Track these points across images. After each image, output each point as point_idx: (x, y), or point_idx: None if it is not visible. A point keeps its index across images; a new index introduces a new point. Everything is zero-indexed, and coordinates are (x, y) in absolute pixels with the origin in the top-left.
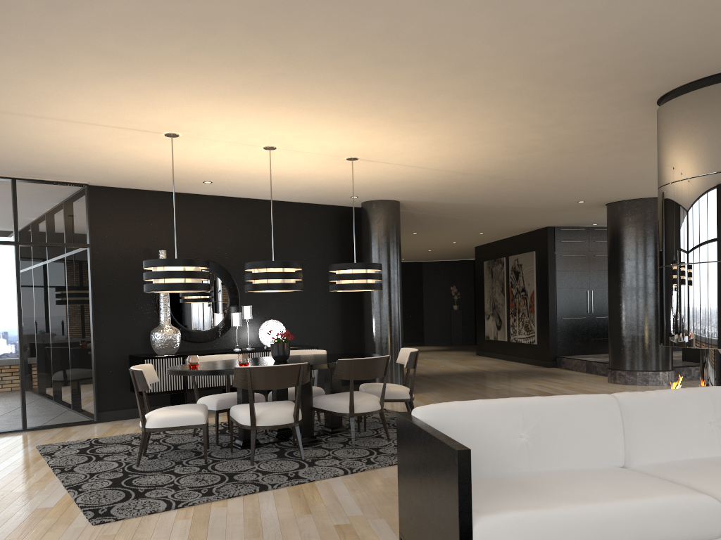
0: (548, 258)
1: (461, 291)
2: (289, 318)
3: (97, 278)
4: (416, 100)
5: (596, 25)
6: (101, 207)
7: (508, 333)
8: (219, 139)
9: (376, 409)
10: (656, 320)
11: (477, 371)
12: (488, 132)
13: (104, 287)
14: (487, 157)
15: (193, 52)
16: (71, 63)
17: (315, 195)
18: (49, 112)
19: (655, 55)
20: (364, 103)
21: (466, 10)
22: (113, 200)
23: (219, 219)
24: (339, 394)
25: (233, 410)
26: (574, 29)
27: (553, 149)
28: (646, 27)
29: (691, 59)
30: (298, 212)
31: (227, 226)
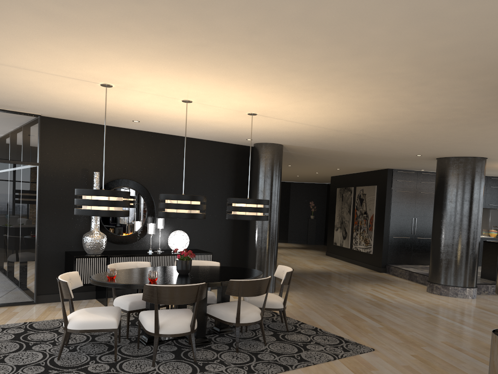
0: (386, 192)
1: (317, 205)
2: (192, 228)
3: (43, 190)
4: (314, 75)
5: (491, 26)
6: (50, 134)
7: (351, 243)
8: (145, 91)
9: (257, 320)
10: (467, 249)
11: (328, 272)
12: (366, 104)
13: (48, 197)
14: (359, 121)
15: (123, 18)
16: (13, 19)
17: (219, 136)
18: (0, 59)
19: None
20: (269, 74)
21: (380, 2)
22: (60, 129)
23: (143, 149)
24: (228, 304)
25: (141, 316)
26: (471, 28)
27: (413, 119)
28: None
29: None
30: (205, 147)
31: (150, 155)
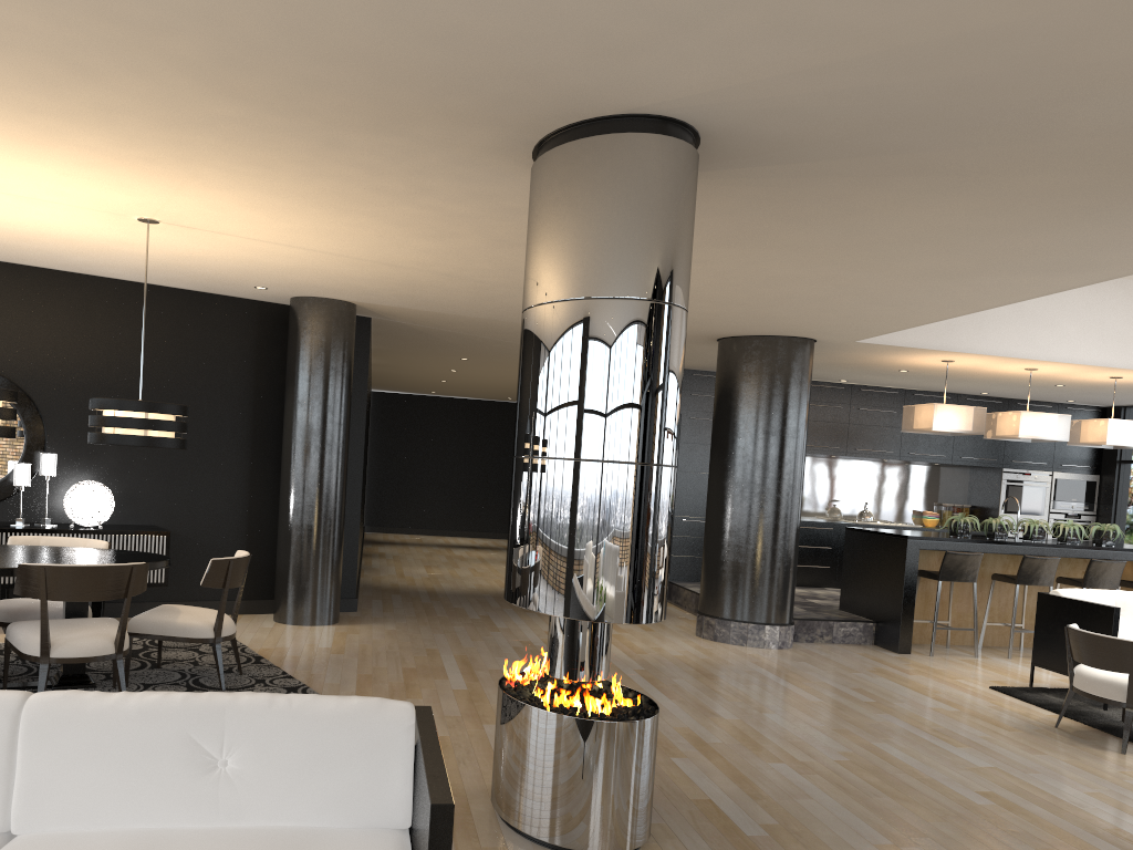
0: None
1: None
2: (144, 481)
3: None
4: (94, 123)
5: (203, 5)
6: None
7: None
8: None
9: (100, 654)
10: (768, 541)
11: None
12: (320, 195)
13: None
14: (388, 240)
15: None
16: None
17: (189, 279)
18: None
19: (404, 76)
20: (6, 120)
21: None
22: None
23: (17, 304)
24: (57, 621)
25: None
26: (175, 10)
27: (483, 236)
28: (307, 19)
29: (485, 91)
30: (176, 305)
31: (33, 317)
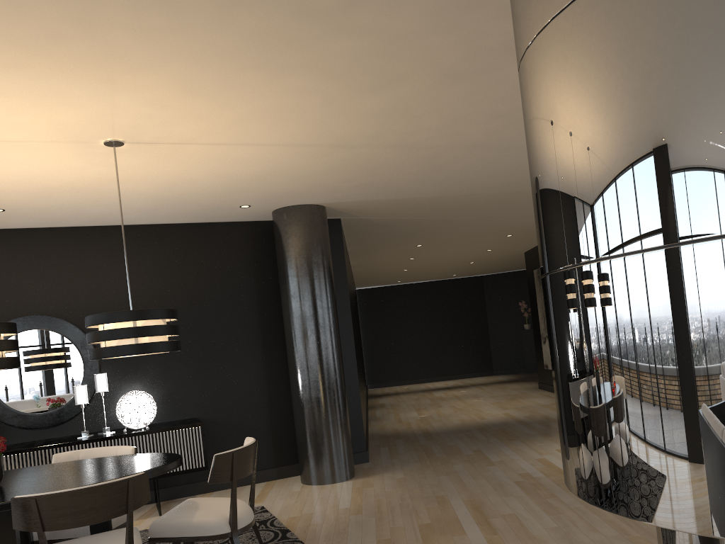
0: None
1: None
2: (181, 382)
3: None
4: None
5: None
6: None
7: None
8: None
9: None
10: None
11: (507, 421)
12: (246, 47)
13: None
14: (333, 109)
15: None
16: None
17: (187, 211)
18: None
19: None
20: None
21: None
22: None
23: (62, 259)
24: (74, 542)
25: None
26: None
27: (428, 71)
28: None
29: None
30: (184, 237)
31: (76, 267)
